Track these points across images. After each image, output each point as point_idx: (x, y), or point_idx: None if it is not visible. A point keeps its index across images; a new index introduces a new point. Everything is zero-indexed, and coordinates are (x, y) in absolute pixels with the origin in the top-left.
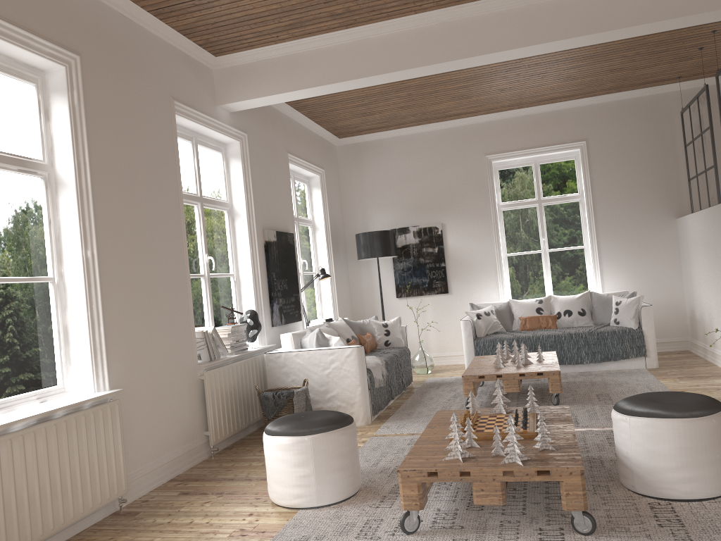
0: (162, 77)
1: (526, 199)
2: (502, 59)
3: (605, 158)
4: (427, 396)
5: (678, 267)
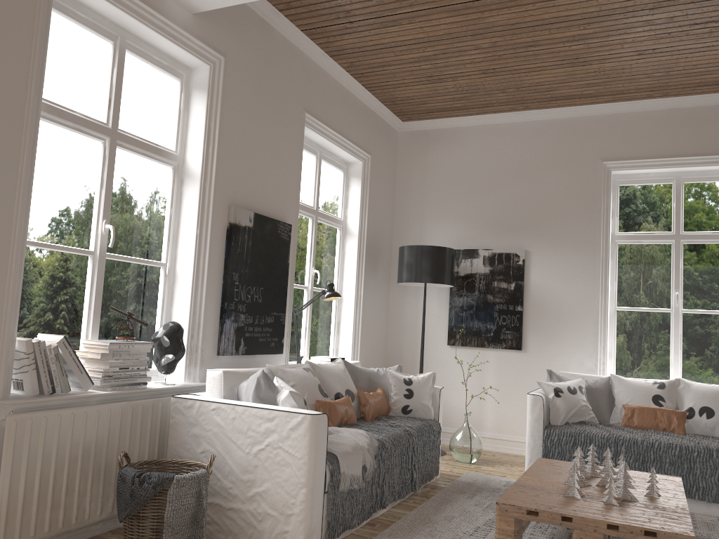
0: None
1: (656, 231)
2: None
3: None
4: (445, 512)
5: None
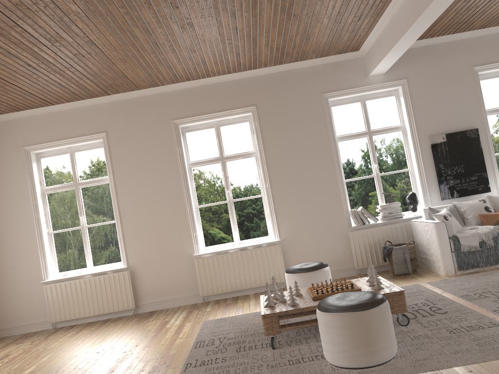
0: (314, 85)
1: None
2: None
3: None
4: None
5: None
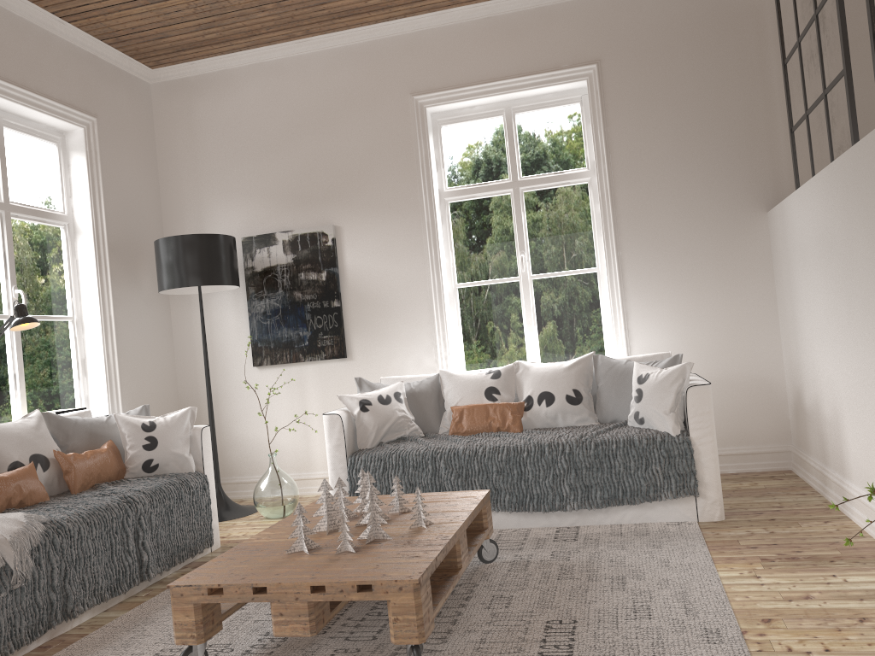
0: None
1: (492, 180)
2: None
3: (633, 96)
4: None
5: (771, 306)
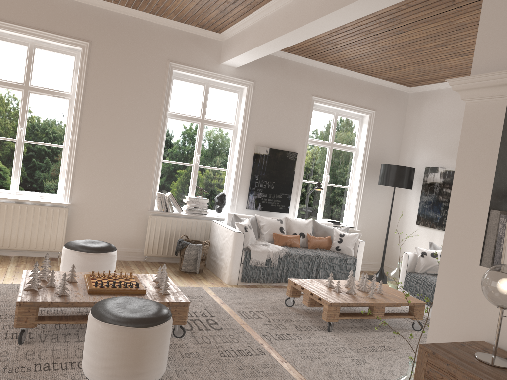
0: (163, 49)
1: None
2: (329, 27)
3: None
4: None
5: None
